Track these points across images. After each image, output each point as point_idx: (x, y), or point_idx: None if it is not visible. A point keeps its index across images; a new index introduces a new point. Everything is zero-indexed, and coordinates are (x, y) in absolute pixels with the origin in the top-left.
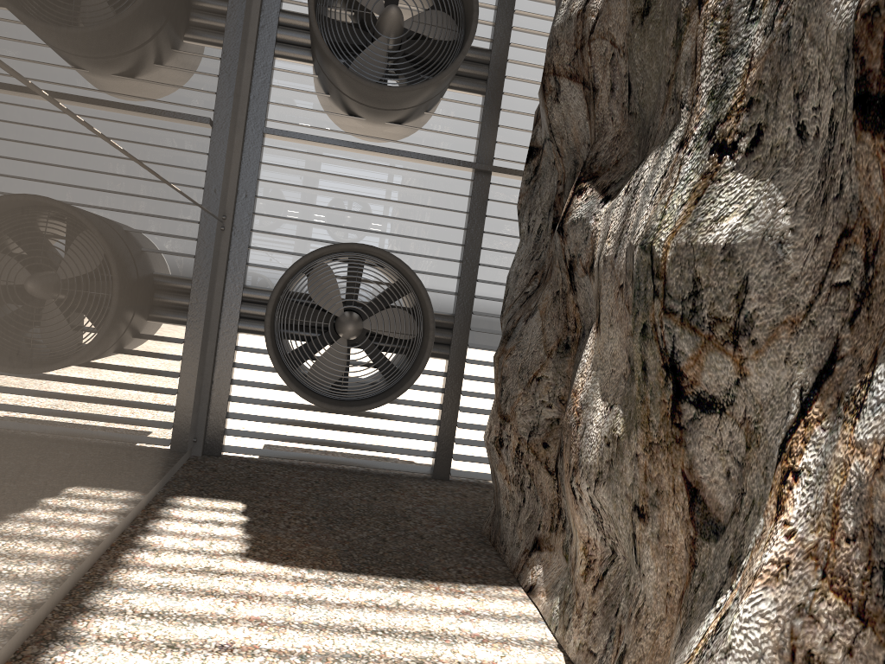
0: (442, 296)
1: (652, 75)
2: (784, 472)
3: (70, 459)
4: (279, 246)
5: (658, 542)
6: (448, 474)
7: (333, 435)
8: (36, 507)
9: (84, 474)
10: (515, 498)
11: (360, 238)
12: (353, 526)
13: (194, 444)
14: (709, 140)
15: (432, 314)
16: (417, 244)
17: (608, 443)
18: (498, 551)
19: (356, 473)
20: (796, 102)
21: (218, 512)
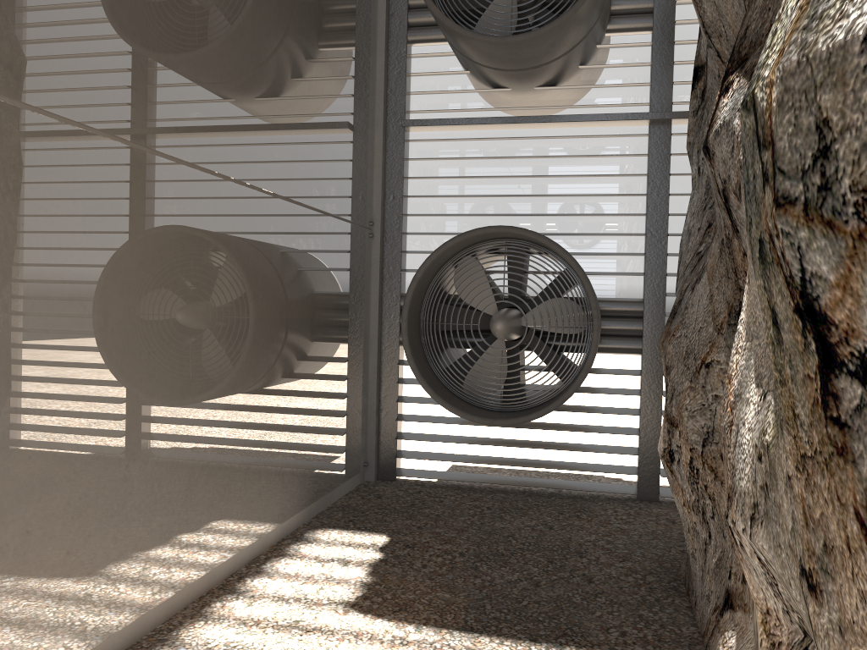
0: (627, 280)
1: None
2: None
3: (78, 501)
4: (435, 247)
5: (841, 641)
6: (657, 494)
7: (515, 452)
8: (4, 563)
9: (117, 516)
10: (699, 532)
11: (522, 224)
12: (505, 564)
13: (365, 469)
14: None
15: (594, 298)
16: (589, 222)
17: (759, 457)
18: (690, 602)
19: (542, 495)
20: None
21: (352, 548)
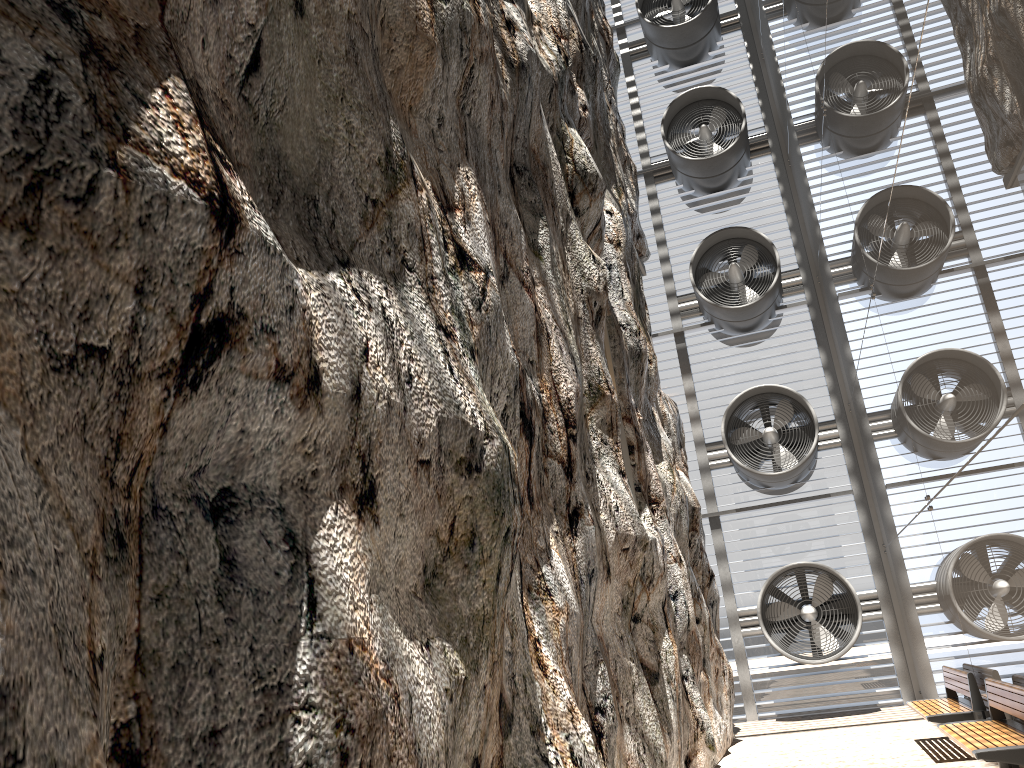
0: None
1: (303, 116)
2: (534, 643)
3: None
4: None
5: None
6: None
7: None
8: None
9: None
10: None
11: None
12: None
13: None
14: (475, 361)
15: None
16: None
17: (451, 697)
18: None
19: None
20: (491, 380)
21: None
